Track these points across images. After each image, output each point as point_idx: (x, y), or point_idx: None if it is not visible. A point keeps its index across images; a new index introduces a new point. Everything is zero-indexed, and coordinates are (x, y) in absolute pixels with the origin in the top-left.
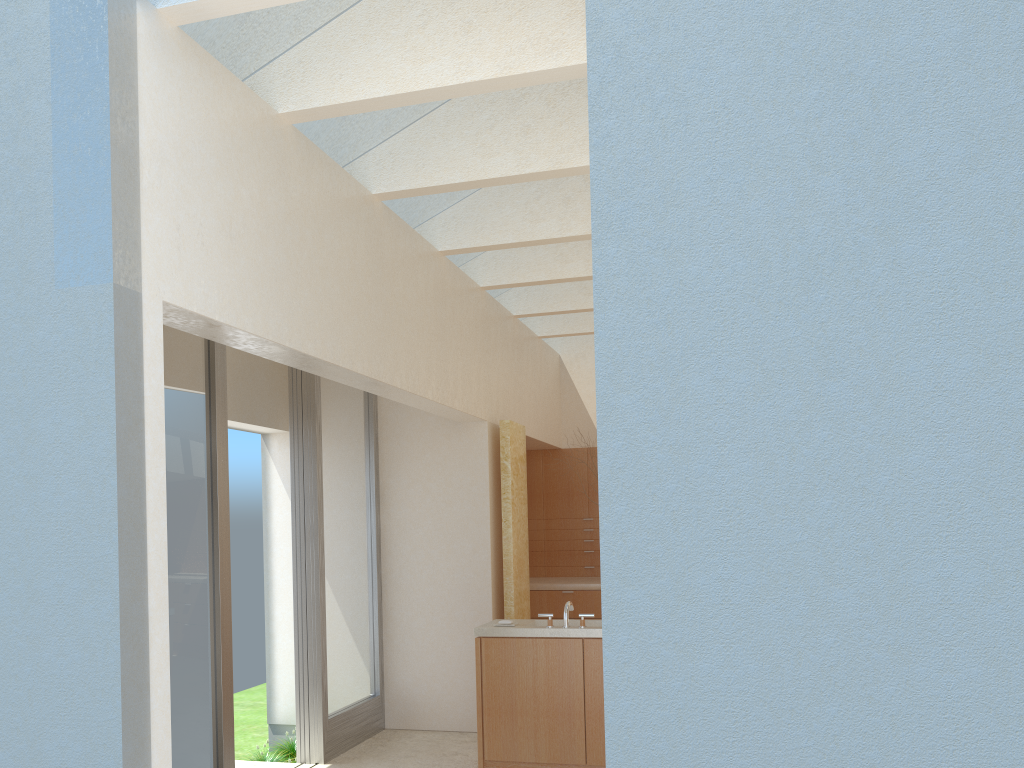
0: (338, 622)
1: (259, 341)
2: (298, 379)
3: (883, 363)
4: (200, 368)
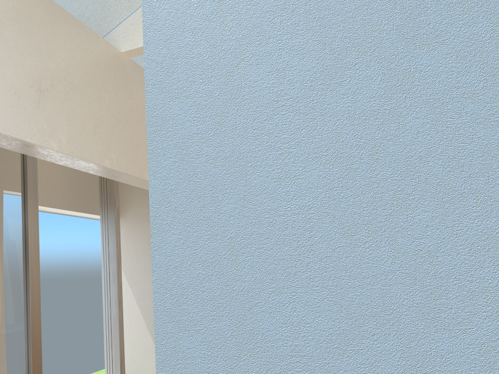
0: (135, 332)
1: (0, 136)
2: (104, 183)
3: (498, 15)
4: (15, 171)
